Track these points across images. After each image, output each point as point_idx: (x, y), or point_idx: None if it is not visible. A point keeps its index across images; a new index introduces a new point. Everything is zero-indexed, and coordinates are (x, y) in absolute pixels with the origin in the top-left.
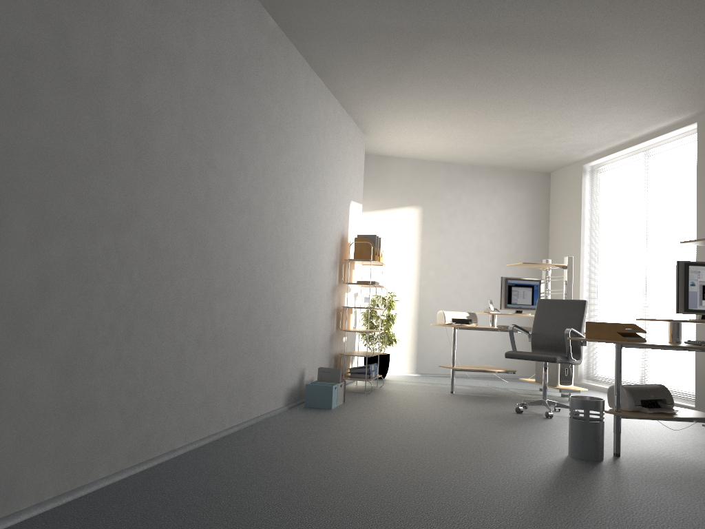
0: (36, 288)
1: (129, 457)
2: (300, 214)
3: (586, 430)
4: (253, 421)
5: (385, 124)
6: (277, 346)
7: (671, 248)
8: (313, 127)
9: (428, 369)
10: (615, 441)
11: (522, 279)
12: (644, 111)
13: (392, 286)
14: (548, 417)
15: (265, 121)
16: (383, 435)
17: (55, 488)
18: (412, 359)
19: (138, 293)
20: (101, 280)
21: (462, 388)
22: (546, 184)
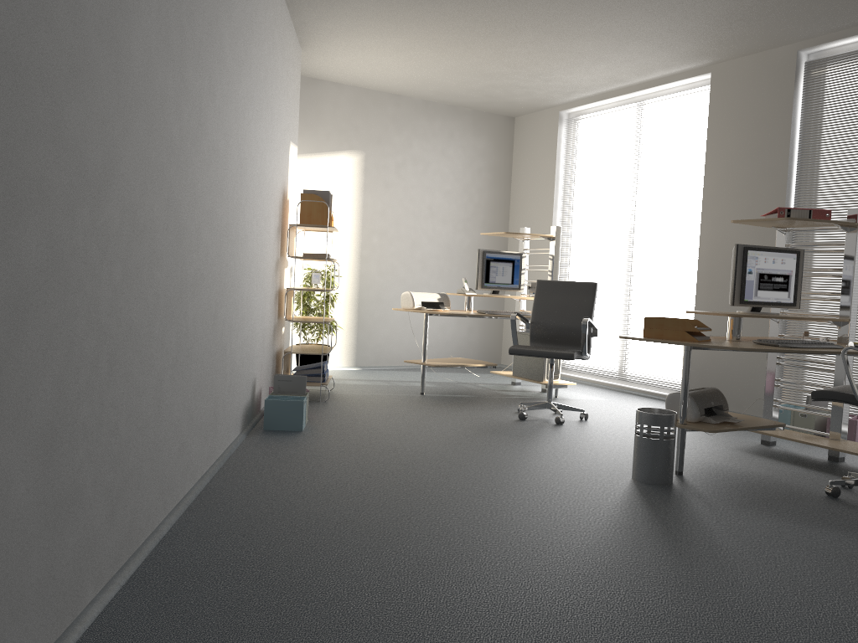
0: (9, 316)
1: (114, 558)
2: (255, 162)
3: (660, 450)
4: (220, 462)
5: (337, 36)
6: (236, 352)
7: (665, 219)
8: (266, 34)
9: (370, 361)
10: (678, 458)
11: (502, 253)
12: (660, 54)
13: None
14: (559, 424)
15: (229, 20)
16: (405, 470)
17: (42, 642)
18: (351, 350)
19: (119, 301)
20: (81, 288)
21: (426, 386)
22: (510, 131)
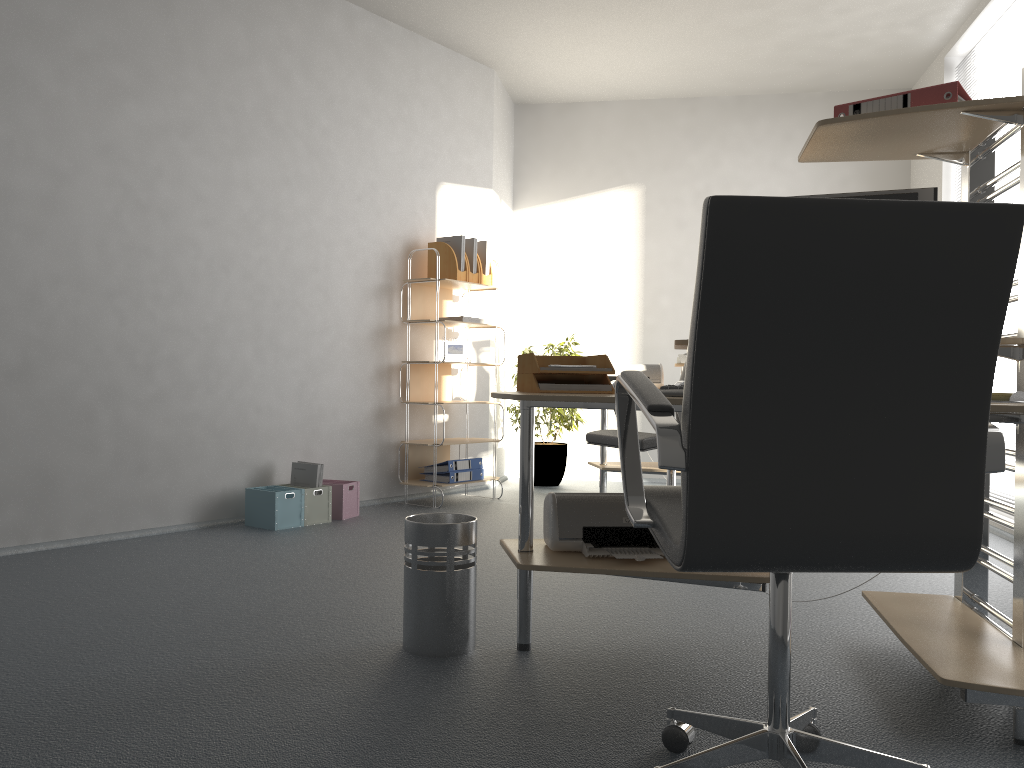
0: None
1: None
2: (222, 205)
3: (412, 589)
4: (56, 544)
5: (491, 39)
6: (150, 424)
7: None
8: (260, 55)
9: None
10: (517, 617)
11: None
12: None
13: (593, 329)
14: None
15: (49, 45)
16: (190, 577)
17: None
18: None
19: None
20: None
21: None
22: None
